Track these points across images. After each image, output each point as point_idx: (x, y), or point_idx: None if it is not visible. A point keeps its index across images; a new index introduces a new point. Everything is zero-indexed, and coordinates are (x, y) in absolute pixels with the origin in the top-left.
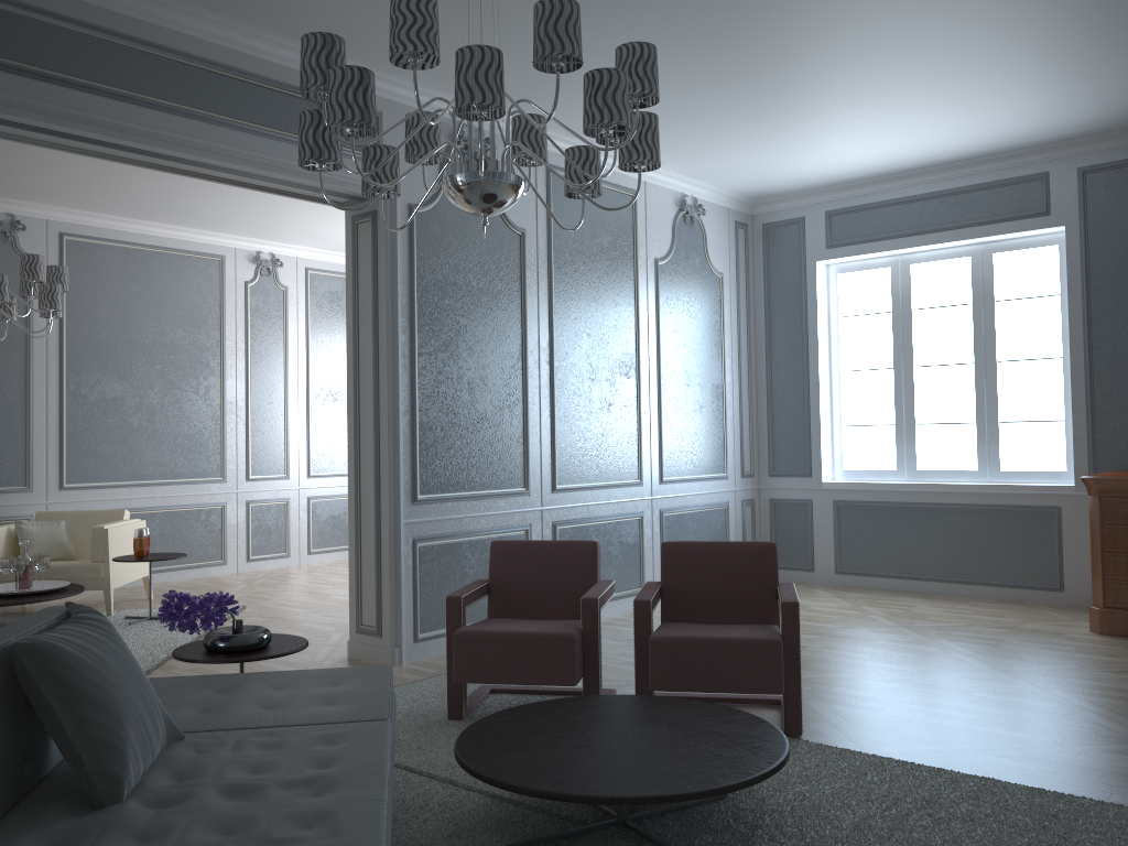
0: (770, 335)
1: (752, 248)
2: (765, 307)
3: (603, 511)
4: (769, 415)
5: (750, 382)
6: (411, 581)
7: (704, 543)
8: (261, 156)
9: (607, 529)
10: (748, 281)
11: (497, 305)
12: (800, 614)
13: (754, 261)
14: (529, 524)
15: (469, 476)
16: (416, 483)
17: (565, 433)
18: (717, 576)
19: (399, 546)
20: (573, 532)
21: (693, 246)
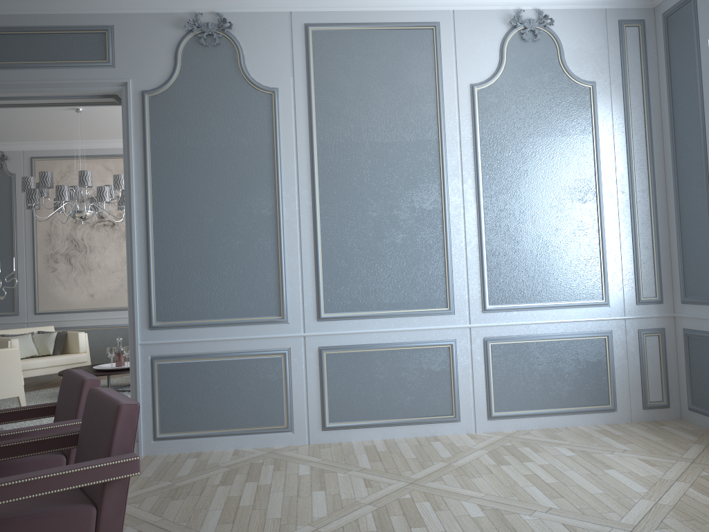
0: (674, 140)
1: (656, 44)
2: (668, 109)
3: (391, 338)
4: (677, 233)
5: (652, 197)
6: (149, 390)
7: (99, 394)
8: (2, 83)
9: (398, 355)
10: (645, 83)
11: (243, 159)
12: (568, 477)
13: (658, 59)
14: (288, 349)
15: (213, 306)
16: (151, 312)
17: (335, 266)
18: (92, 433)
19: (136, 363)
20: (348, 357)
21: (538, 61)
